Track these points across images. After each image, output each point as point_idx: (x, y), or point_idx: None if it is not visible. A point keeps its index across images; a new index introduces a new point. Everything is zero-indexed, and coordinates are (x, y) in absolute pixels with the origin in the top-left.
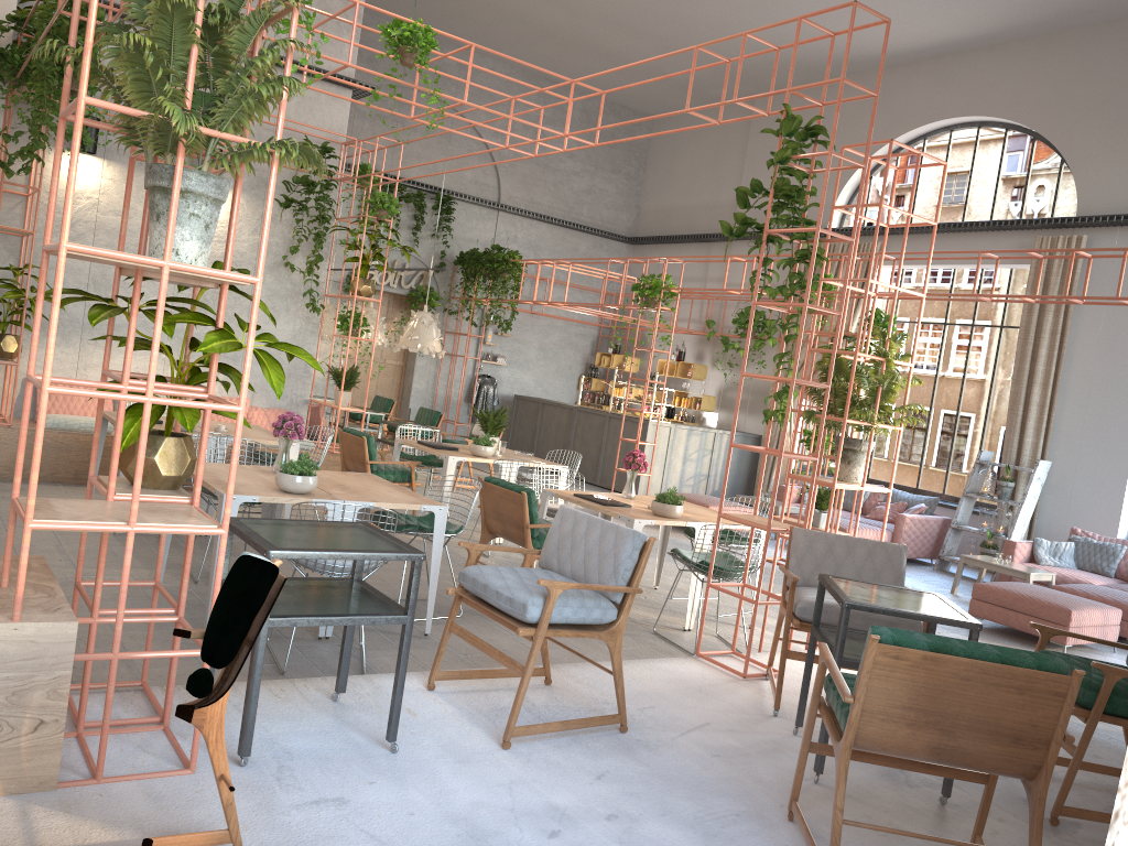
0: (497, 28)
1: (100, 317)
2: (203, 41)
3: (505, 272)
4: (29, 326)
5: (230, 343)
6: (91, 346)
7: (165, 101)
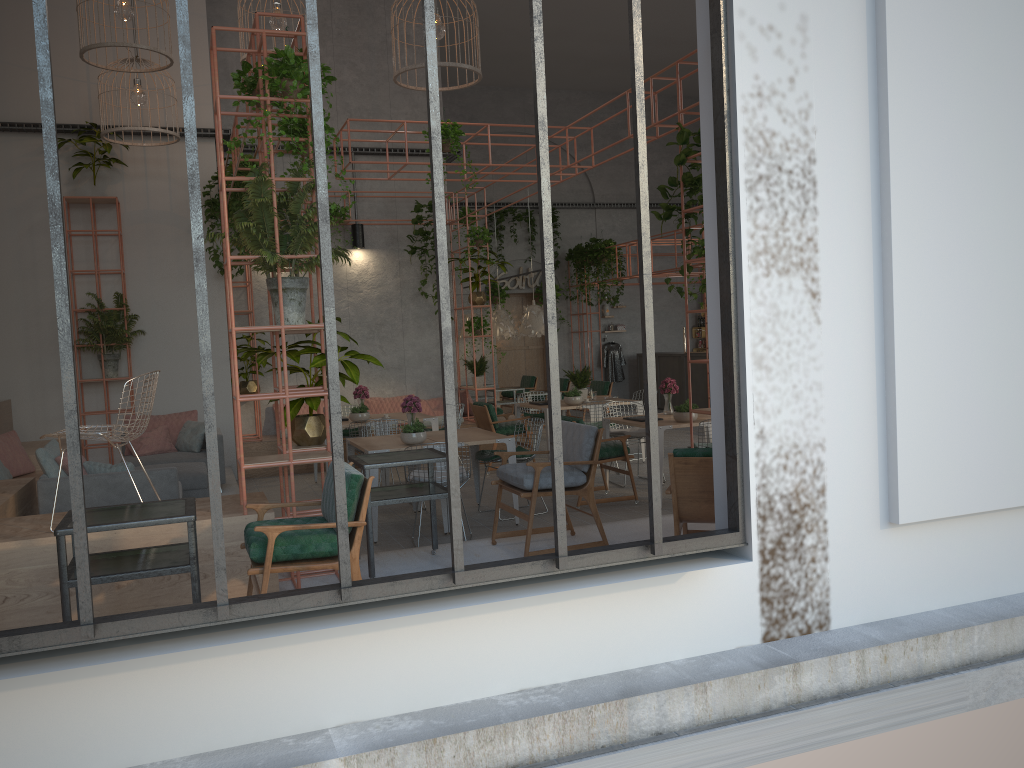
0: (560, 68)
1: (262, 360)
2: (281, 210)
3: (603, 258)
4: (261, 373)
5: None
6: (304, 378)
7: (262, 251)
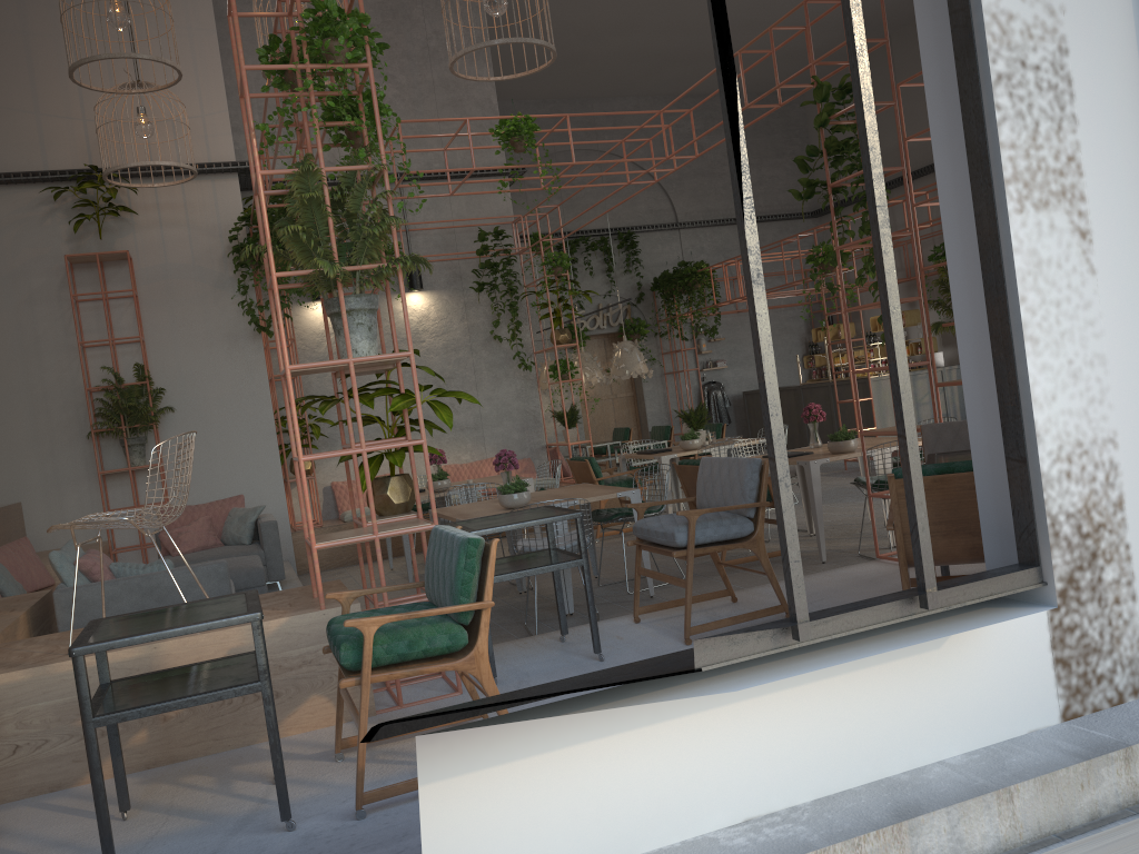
0: (626, 70)
1: (326, 408)
2: (336, 211)
3: (696, 283)
4: (314, 445)
5: (410, 401)
6: None
7: (318, 260)
